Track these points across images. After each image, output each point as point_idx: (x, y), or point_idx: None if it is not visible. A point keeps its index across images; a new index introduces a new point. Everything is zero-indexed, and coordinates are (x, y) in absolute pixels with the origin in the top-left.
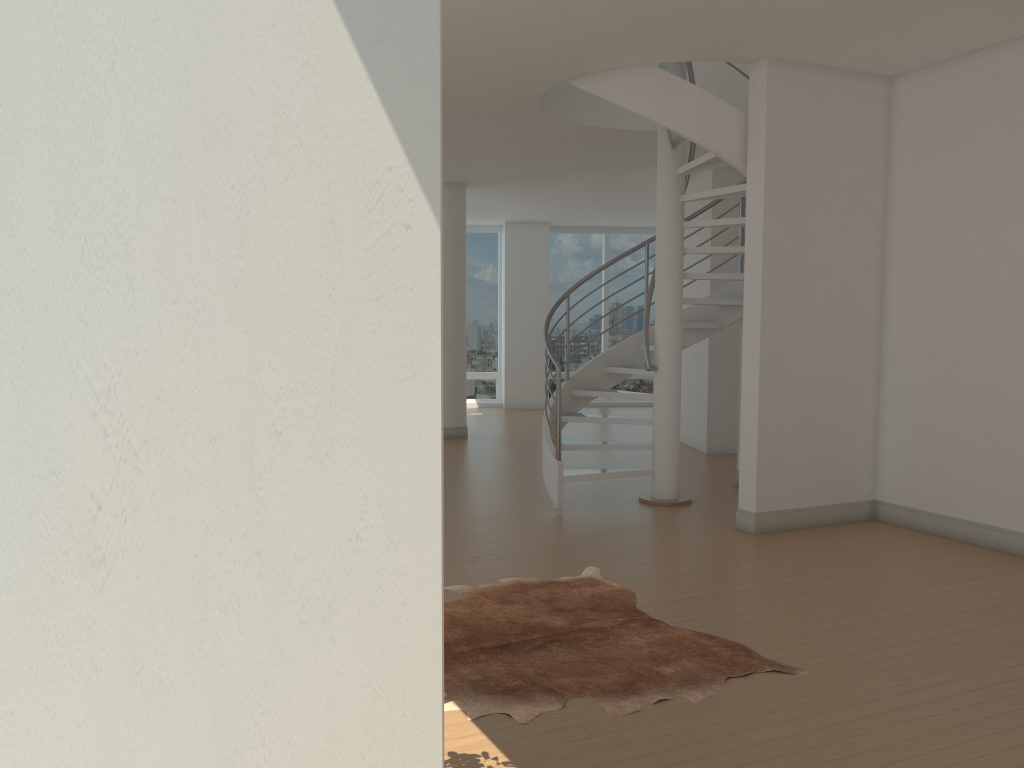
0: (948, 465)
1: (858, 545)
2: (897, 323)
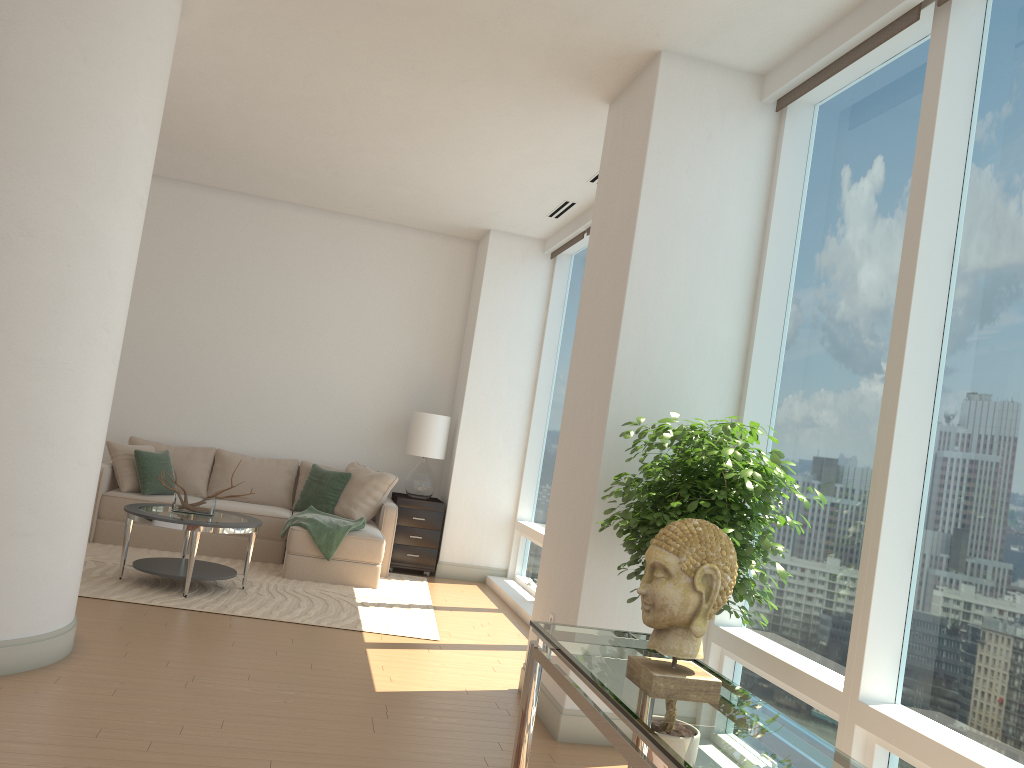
0: None
1: None
2: None
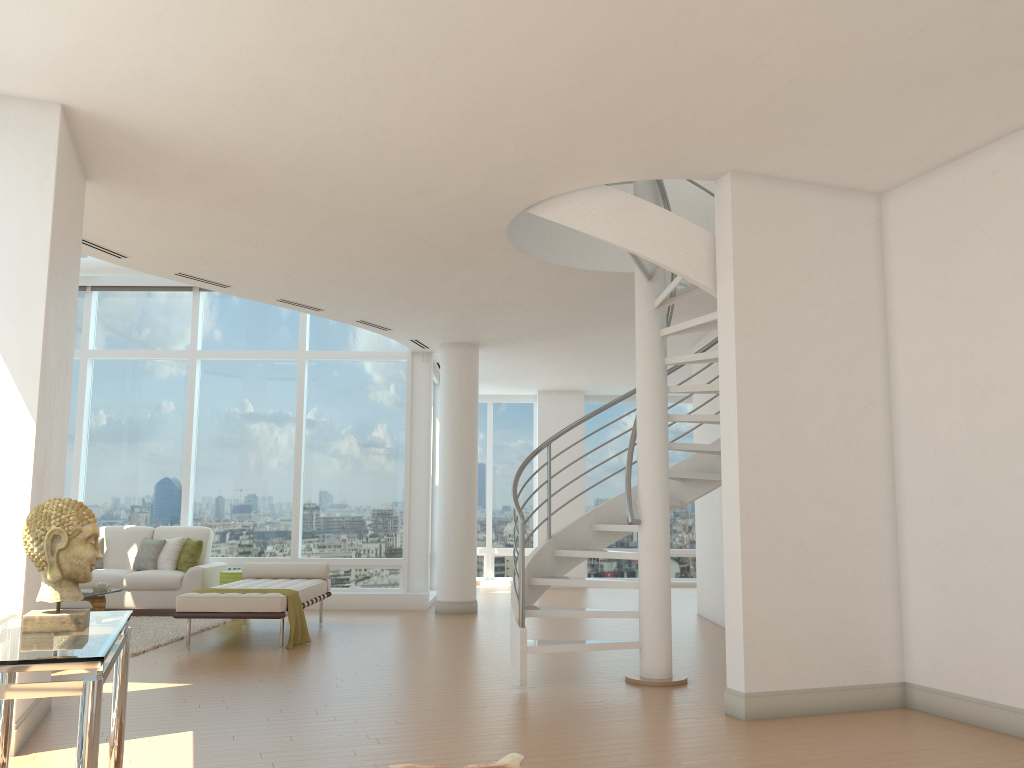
0: (986, 635)
1: (872, 737)
2: (911, 463)
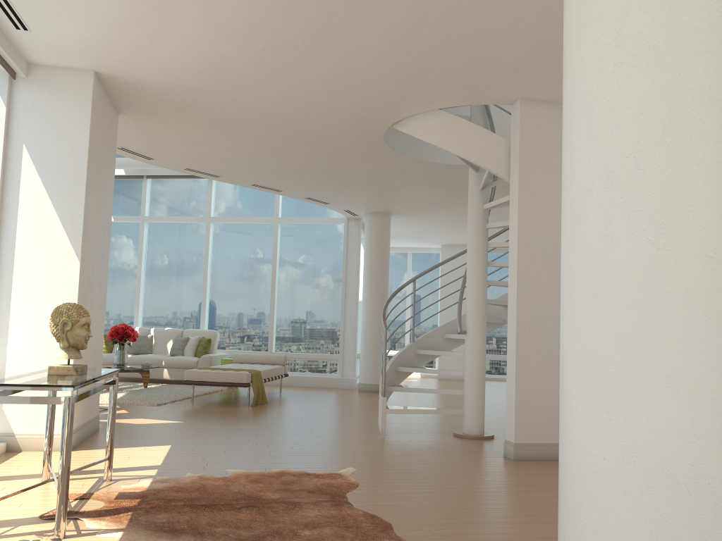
0: None
1: None
2: None
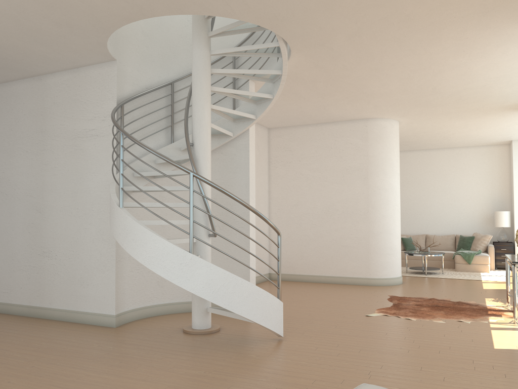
0: None
1: None
2: None
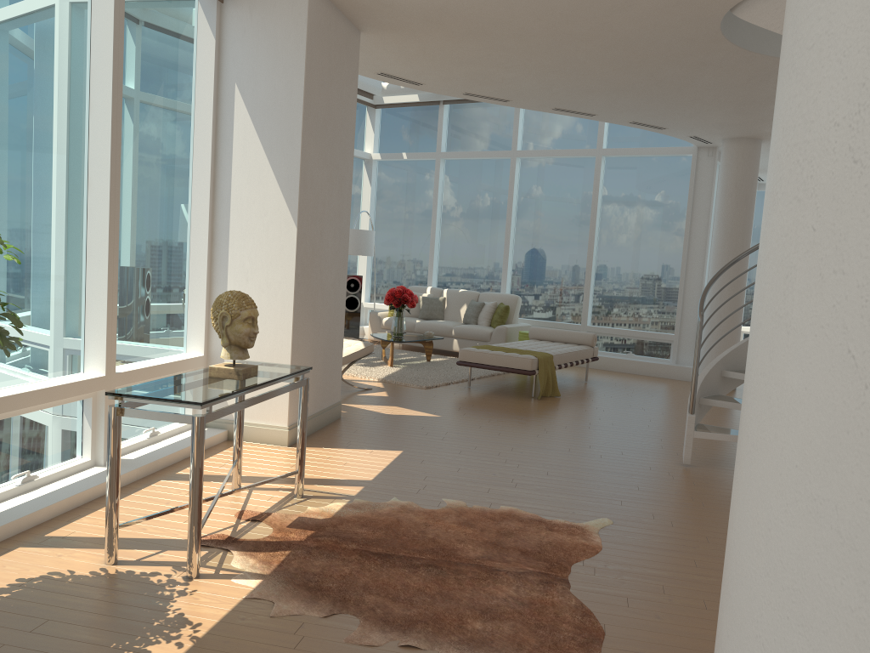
0: None
1: None
2: None
